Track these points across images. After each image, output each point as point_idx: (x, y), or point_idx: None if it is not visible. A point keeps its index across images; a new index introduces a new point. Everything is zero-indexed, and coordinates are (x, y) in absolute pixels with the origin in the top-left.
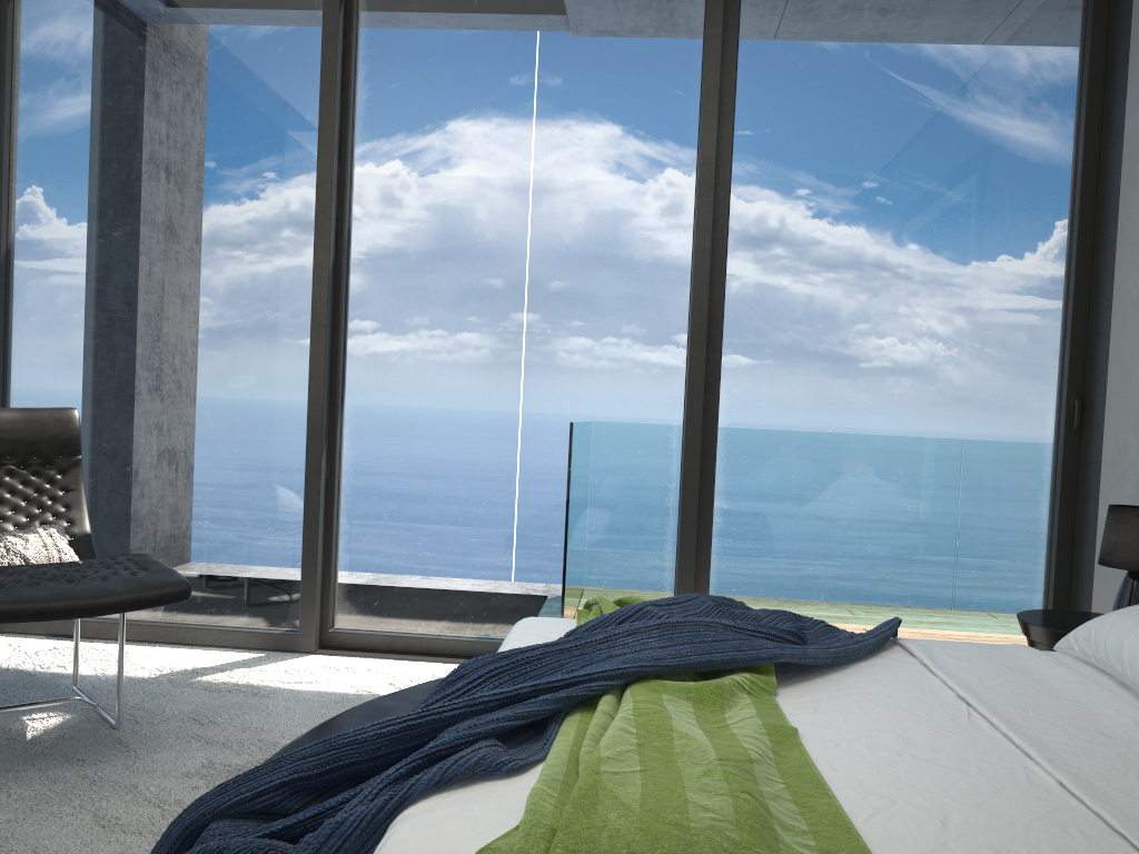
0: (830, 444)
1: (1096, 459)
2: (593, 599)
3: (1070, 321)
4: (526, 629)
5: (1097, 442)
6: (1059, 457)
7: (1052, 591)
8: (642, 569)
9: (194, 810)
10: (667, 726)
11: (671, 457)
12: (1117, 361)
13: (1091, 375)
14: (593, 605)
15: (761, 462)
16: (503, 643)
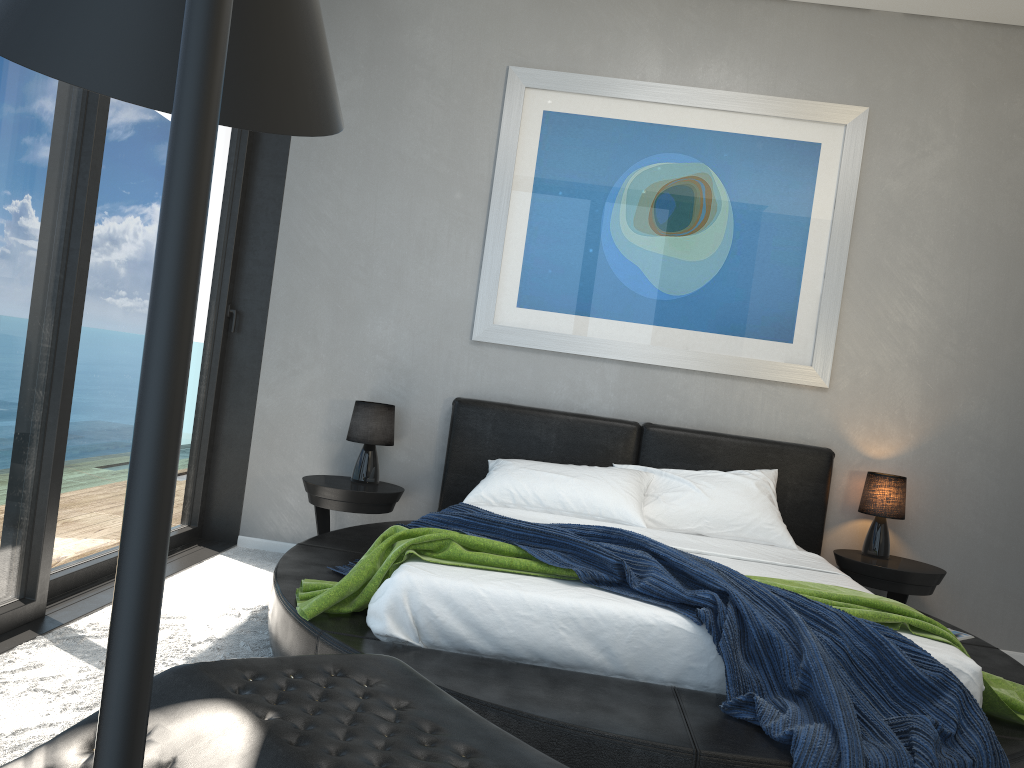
0: (122, 341)
1: (253, 358)
2: (433, 538)
3: (234, 246)
4: (466, 579)
5: (255, 345)
6: (216, 354)
7: (206, 461)
8: (11, 506)
9: (860, 759)
10: (786, 581)
11: (47, 359)
12: (285, 288)
13: (245, 291)
14: (418, 544)
15: (81, 360)
16: (500, 595)
